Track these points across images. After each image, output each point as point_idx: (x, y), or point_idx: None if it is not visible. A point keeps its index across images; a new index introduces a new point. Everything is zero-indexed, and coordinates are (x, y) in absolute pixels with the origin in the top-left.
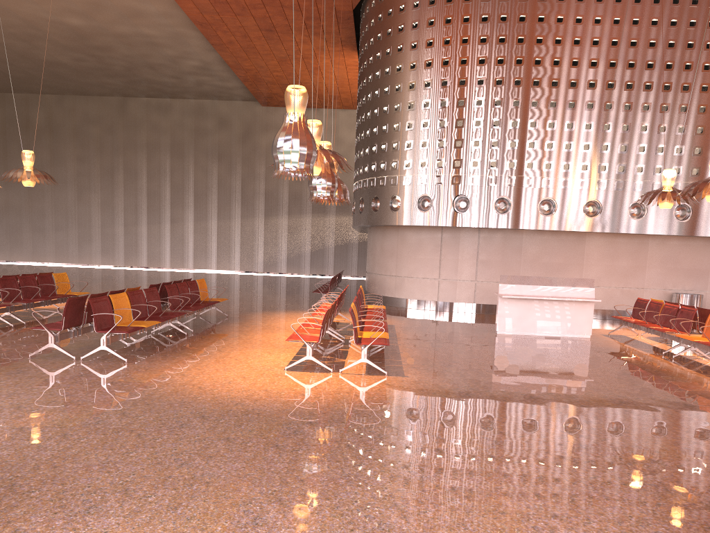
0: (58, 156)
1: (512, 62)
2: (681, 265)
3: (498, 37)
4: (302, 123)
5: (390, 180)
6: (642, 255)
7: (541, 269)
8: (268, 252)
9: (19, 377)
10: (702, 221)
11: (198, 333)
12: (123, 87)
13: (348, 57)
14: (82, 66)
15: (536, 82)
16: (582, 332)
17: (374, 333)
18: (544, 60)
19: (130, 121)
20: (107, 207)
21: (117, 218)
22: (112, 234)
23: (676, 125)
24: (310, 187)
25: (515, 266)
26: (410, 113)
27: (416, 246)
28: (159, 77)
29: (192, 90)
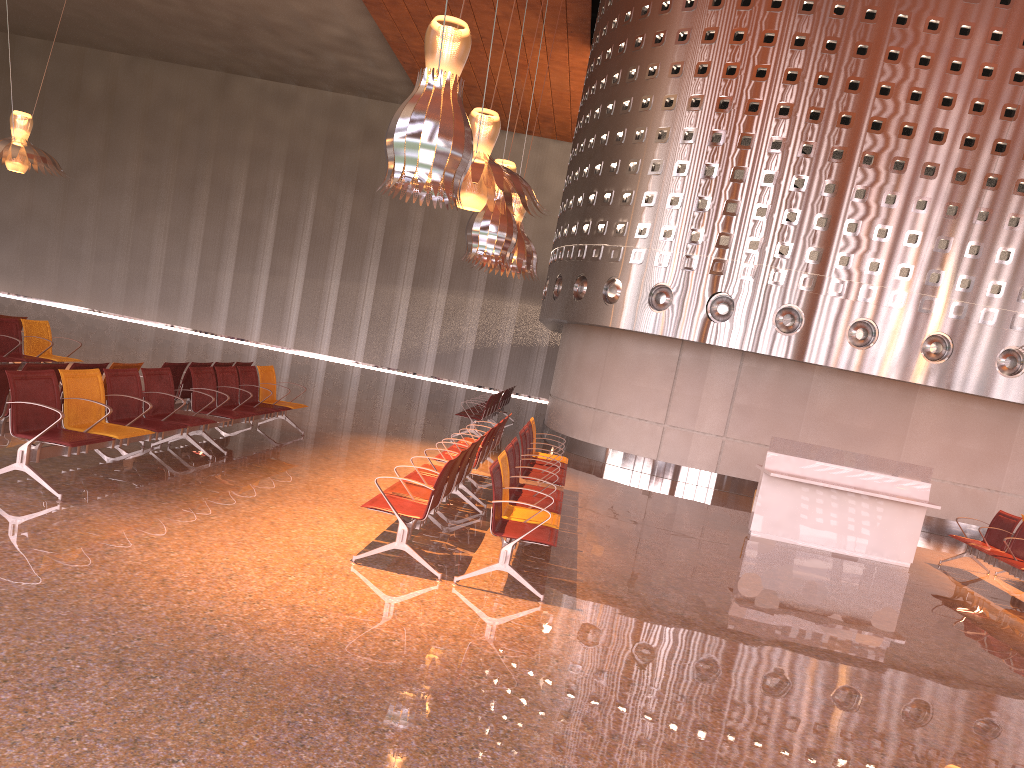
0: (116, 148)
1: (842, 85)
2: None
3: (825, 41)
4: (451, 93)
5: (610, 253)
6: (1005, 437)
7: (834, 434)
8: (410, 341)
9: None
10: None
11: (235, 459)
12: (227, 56)
13: (574, 55)
14: (165, 13)
15: (876, 124)
16: (896, 556)
17: (533, 513)
18: (896, 90)
19: (231, 110)
20: (177, 236)
21: (190, 255)
22: (179, 279)
23: None
24: (469, 237)
25: (793, 422)
26: (660, 147)
27: (635, 365)
28: (281, 47)
29: (330, 76)
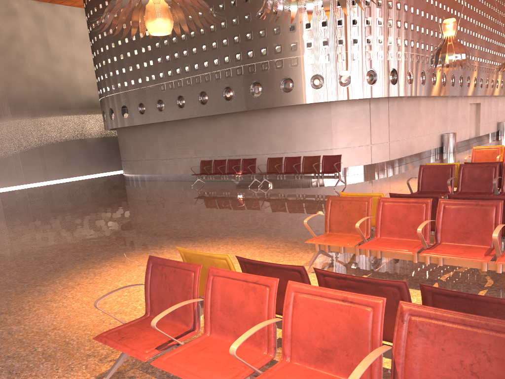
0: None
1: None
2: (441, 116)
3: None
4: None
5: (338, 56)
6: (433, 111)
7: (409, 127)
8: None
9: None
10: (456, 86)
11: None
12: None
13: None
14: None
15: None
16: None
17: None
18: None
19: None
20: None
21: None
22: None
23: None
24: None
25: (402, 126)
26: None
27: (351, 118)
28: None
29: None
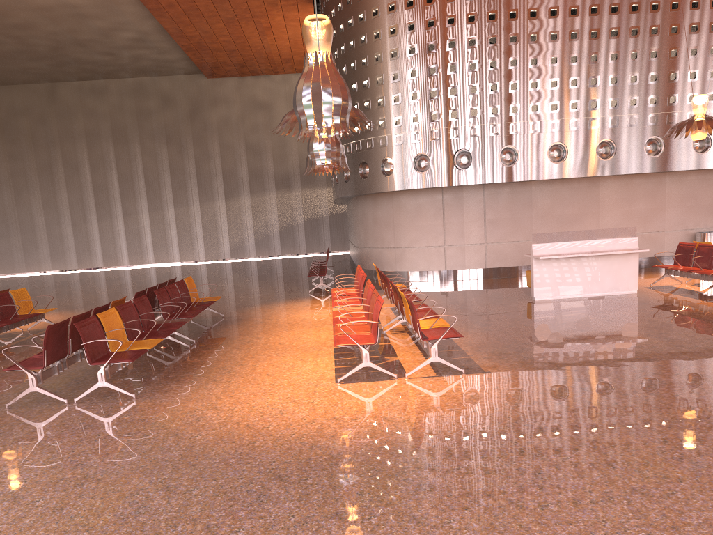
0: None
1: None
2: (701, 201)
3: None
4: (331, 64)
5: (379, 141)
6: (660, 195)
7: (554, 223)
8: (234, 237)
9: (2, 443)
10: None
11: (202, 343)
12: (50, 70)
13: (303, 12)
14: (0, 51)
15: (533, 13)
16: (627, 288)
17: (428, 321)
18: None
19: (62, 108)
20: (50, 206)
21: (63, 217)
22: (60, 236)
23: (688, 48)
24: (312, 155)
25: (526, 222)
26: (394, 62)
27: (415, 211)
28: (90, 55)
29: (128, 67)
